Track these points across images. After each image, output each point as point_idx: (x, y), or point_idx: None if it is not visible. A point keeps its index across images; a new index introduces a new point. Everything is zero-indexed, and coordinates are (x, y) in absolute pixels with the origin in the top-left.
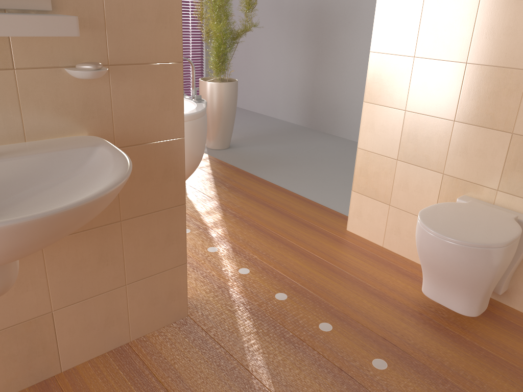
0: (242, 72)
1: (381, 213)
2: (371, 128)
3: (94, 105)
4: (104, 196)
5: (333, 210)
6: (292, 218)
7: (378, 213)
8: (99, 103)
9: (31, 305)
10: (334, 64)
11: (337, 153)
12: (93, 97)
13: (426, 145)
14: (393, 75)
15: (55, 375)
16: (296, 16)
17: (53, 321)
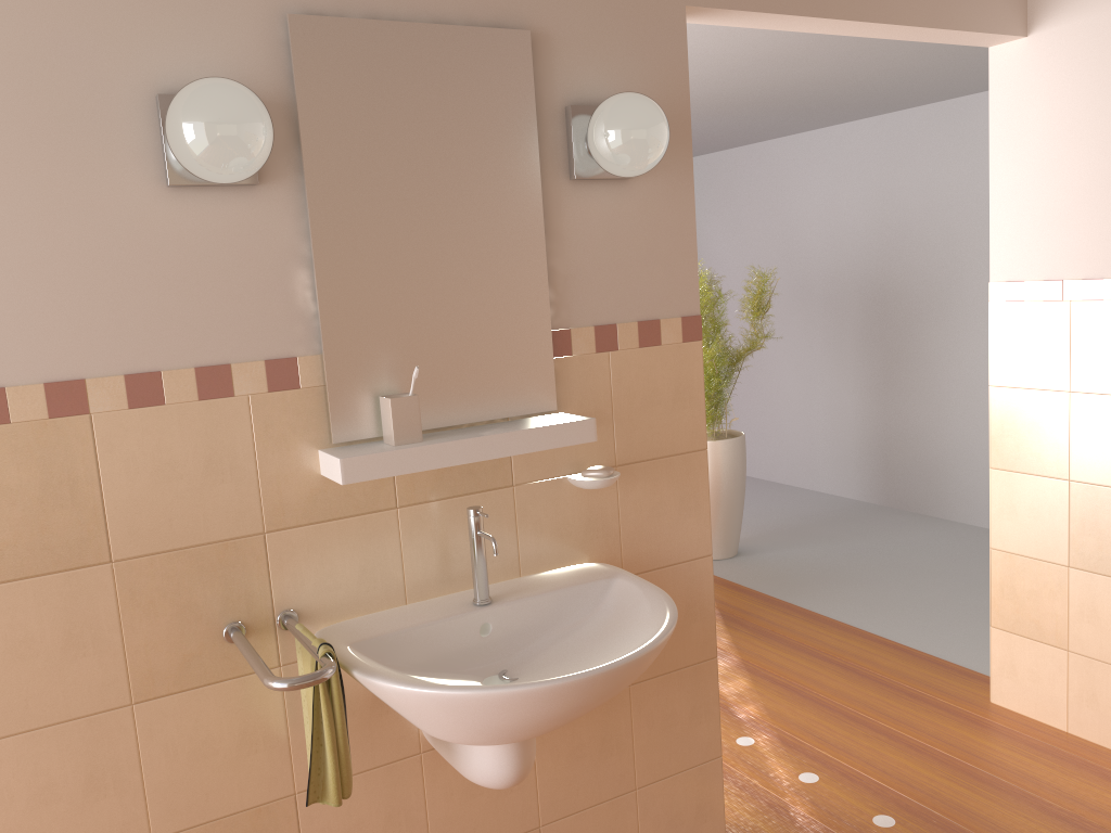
0: (742, 410)
1: (1054, 666)
2: (1010, 513)
3: (598, 520)
4: (661, 643)
5: (958, 664)
6: (881, 683)
7: (1049, 667)
8: (604, 517)
9: (515, 815)
10: (921, 385)
11: (951, 553)
12: (598, 510)
13: None
14: (1037, 422)
15: None
16: (837, 305)
17: None
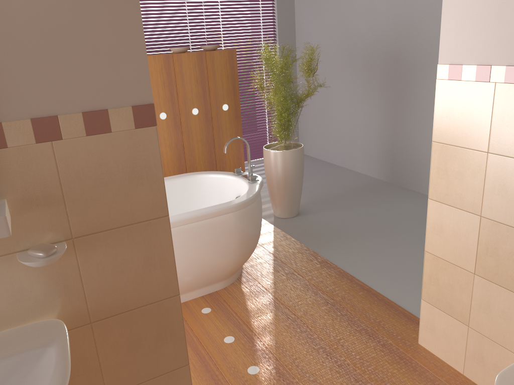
0: (319, 123)
1: (459, 333)
2: (439, 231)
3: (59, 283)
4: None
5: (404, 309)
6: (353, 322)
7: (455, 333)
8: (65, 280)
9: None
10: (414, 115)
11: (420, 219)
12: (57, 275)
13: (511, 263)
14: (462, 171)
15: None
16: (371, 65)
17: None
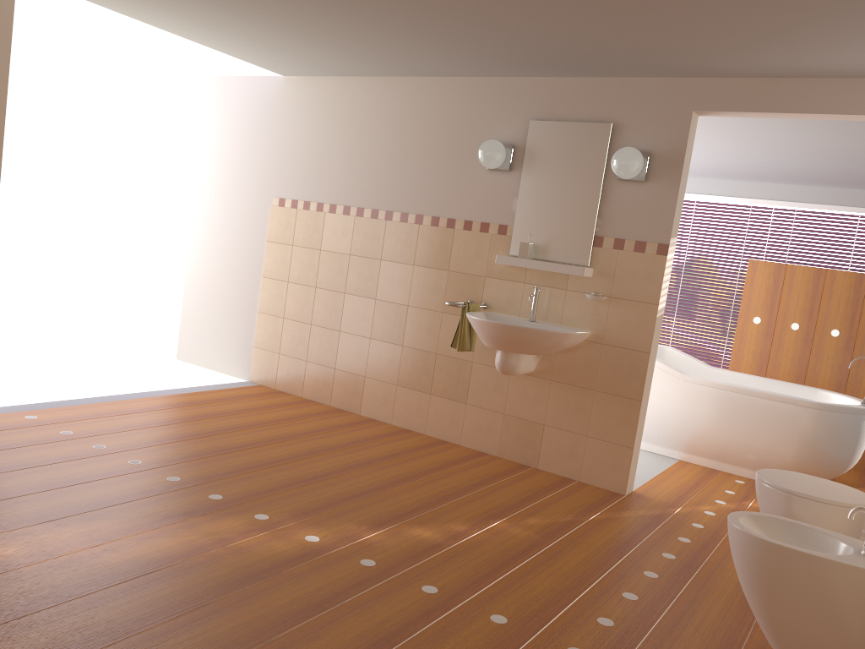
0: None
1: None
2: None
3: (597, 316)
4: (529, 329)
5: None
6: None
7: None
8: (600, 316)
9: (536, 414)
10: None
11: None
12: (598, 312)
13: None
14: None
15: (533, 467)
16: None
17: (543, 431)
